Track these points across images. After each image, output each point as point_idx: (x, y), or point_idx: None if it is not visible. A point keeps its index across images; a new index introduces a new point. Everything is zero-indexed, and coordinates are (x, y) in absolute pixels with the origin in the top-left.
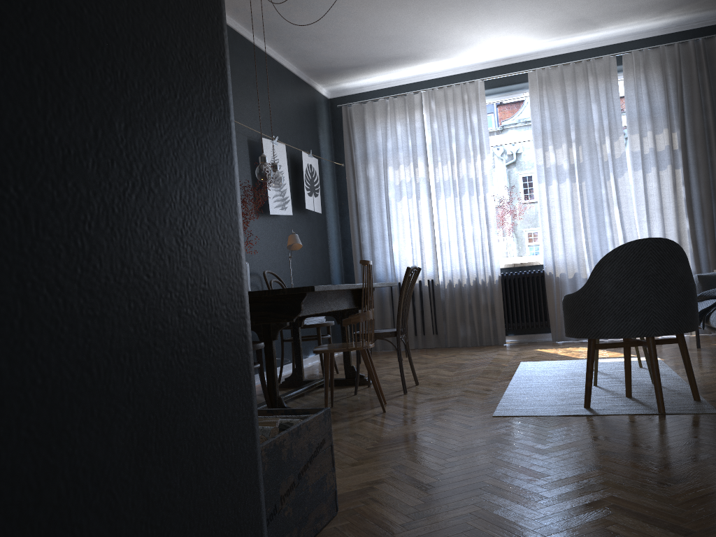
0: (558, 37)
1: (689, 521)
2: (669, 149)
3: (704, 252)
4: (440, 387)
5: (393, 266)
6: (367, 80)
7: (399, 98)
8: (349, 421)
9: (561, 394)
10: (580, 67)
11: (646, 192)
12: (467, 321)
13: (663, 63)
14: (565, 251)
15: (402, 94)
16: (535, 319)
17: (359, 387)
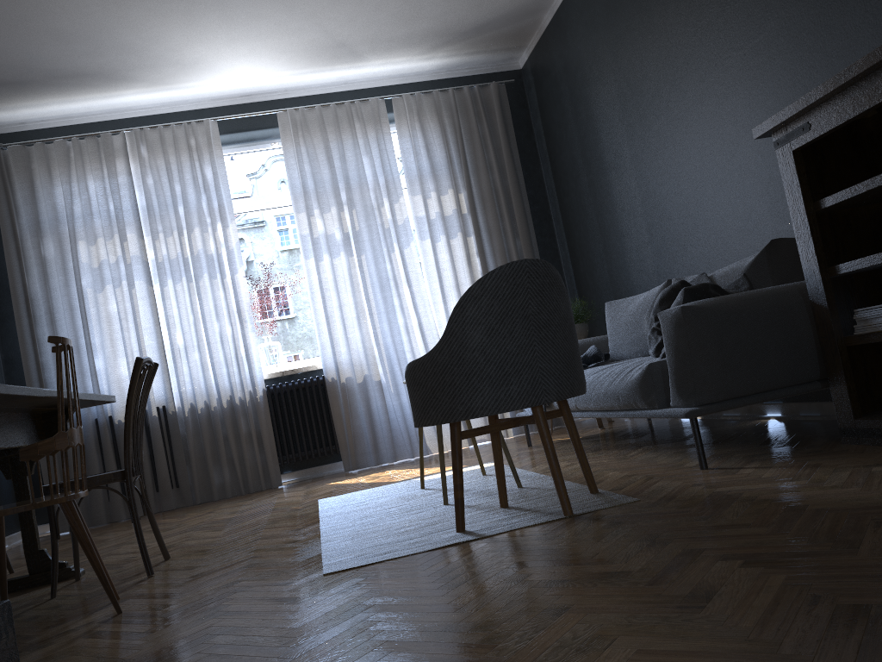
0: (313, 68)
1: (814, 658)
2: (457, 214)
3: None
4: (209, 554)
5: (98, 392)
6: (33, 109)
7: (89, 139)
8: (50, 645)
9: (408, 523)
10: (344, 110)
11: (438, 266)
12: (223, 461)
13: (440, 111)
14: (349, 347)
15: (93, 133)
16: (319, 444)
17: (59, 585)
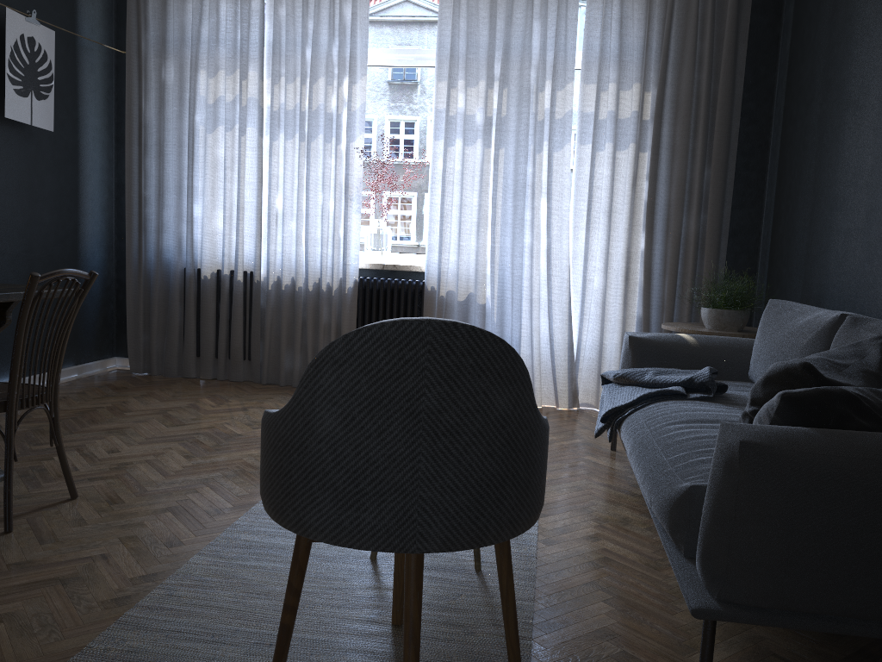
0: None
1: None
2: (637, 119)
3: (659, 289)
4: (104, 513)
5: (190, 241)
6: None
7: None
8: None
9: (285, 585)
10: None
11: (592, 182)
12: (297, 347)
13: None
14: (459, 257)
15: None
16: None
17: None
